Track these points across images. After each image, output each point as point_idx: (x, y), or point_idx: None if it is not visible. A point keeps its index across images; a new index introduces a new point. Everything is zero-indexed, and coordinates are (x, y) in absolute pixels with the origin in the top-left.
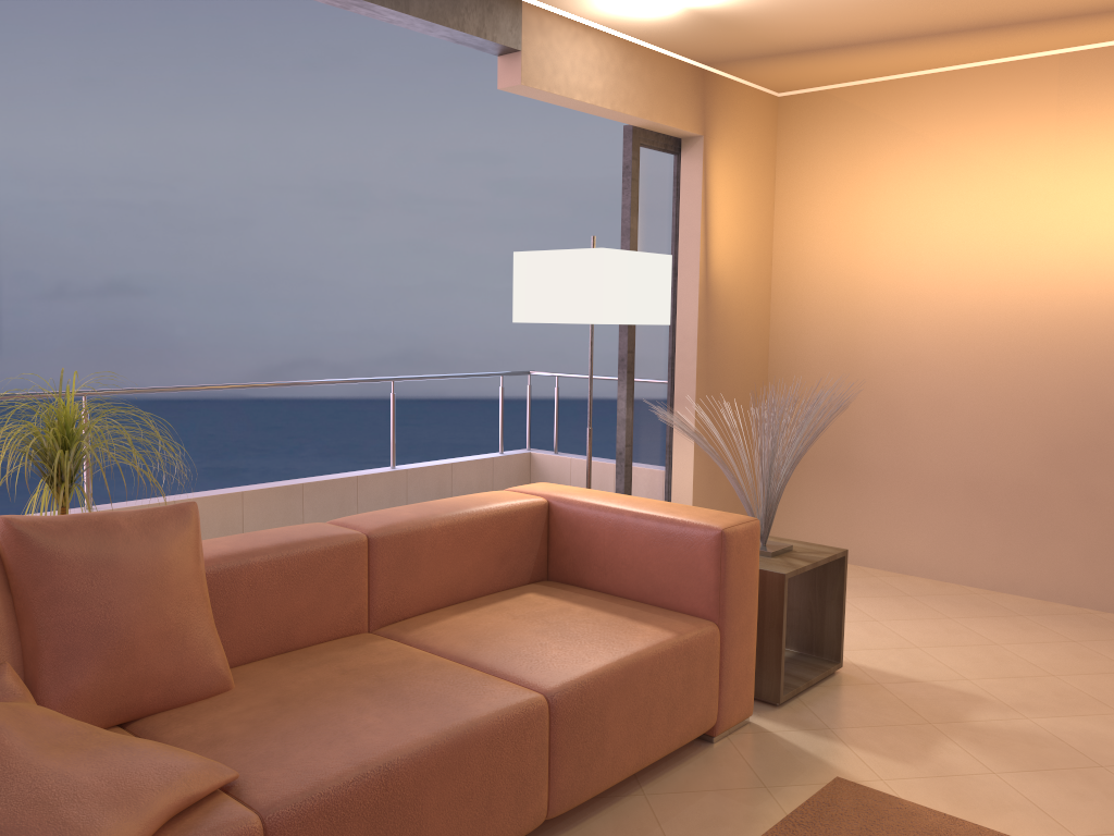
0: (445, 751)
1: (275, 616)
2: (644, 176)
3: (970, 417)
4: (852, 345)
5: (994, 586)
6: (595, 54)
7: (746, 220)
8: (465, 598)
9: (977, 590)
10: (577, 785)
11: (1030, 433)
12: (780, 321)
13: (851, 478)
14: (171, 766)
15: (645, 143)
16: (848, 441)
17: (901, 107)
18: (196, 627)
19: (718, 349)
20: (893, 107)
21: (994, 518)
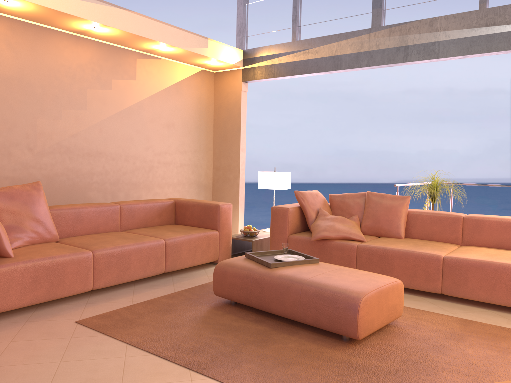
0: (401, 253)
1: (428, 230)
2: None
3: None
4: None
5: None
6: None
7: None
8: (504, 248)
9: None
10: (452, 288)
11: None
12: None
13: None
14: (351, 232)
15: None
16: None
17: None
18: (396, 222)
19: None
20: None
21: None
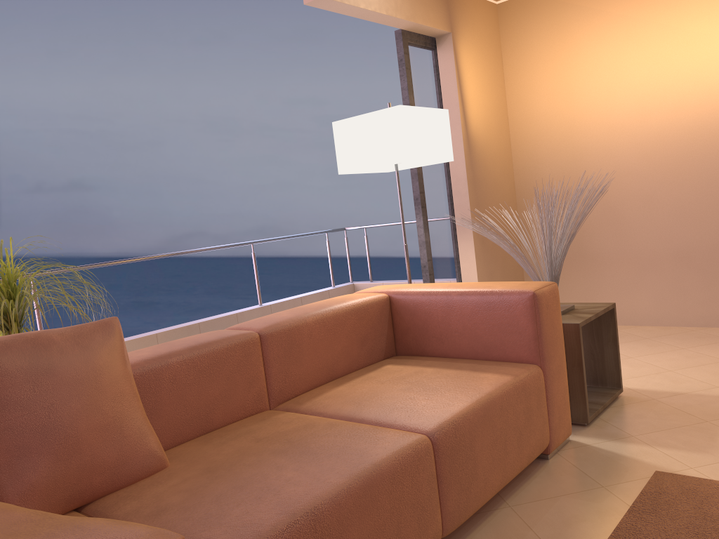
0: (359, 492)
1: (195, 404)
2: (414, 66)
3: (670, 205)
4: (575, 169)
5: (705, 323)
6: None
7: (488, 92)
8: (339, 375)
9: (693, 328)
10: (461, 506)
11: (717, 210)
12: (520, 161)
13: (587, 263)
14: None
15: (411, 42)
16: (581, 238)
17: None
18: (130, 418)
19: (482, 185)
20: None
21: (698, 275)
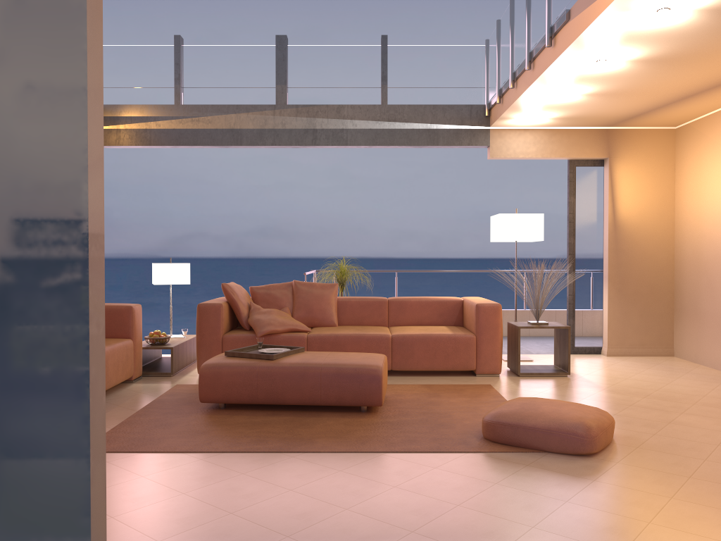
0: (353, 337)
1: (357, 315)
2: (580, 179)
3: None
4: (698, 250)
5: None
6: (531, 138)
7: (648, 191)
8: (424, 324)
9: None
10: (401, 363)
11: None
12: (677, 239)
13: (699, 319)
14: (295, 323)
15: (579, 165)
16: (697, 299)
17: (710, 128)
18: (329, 310)
19: (626, 253)
20: (708, 129)
21: None
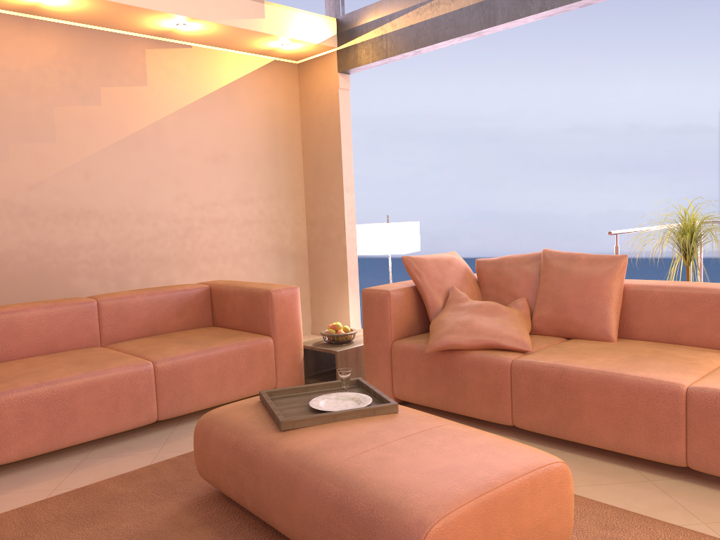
0: (596, 378)
1: (666, 322)
2: None
3: None
4: None
5: None
6: None
7: None
8: None
9: None
10: (711, 458)
11: None
12: None
13: None
14: (503, 333)
15: None
16: None
17: None
18: (599, 308)
19: None
20: None
21: None
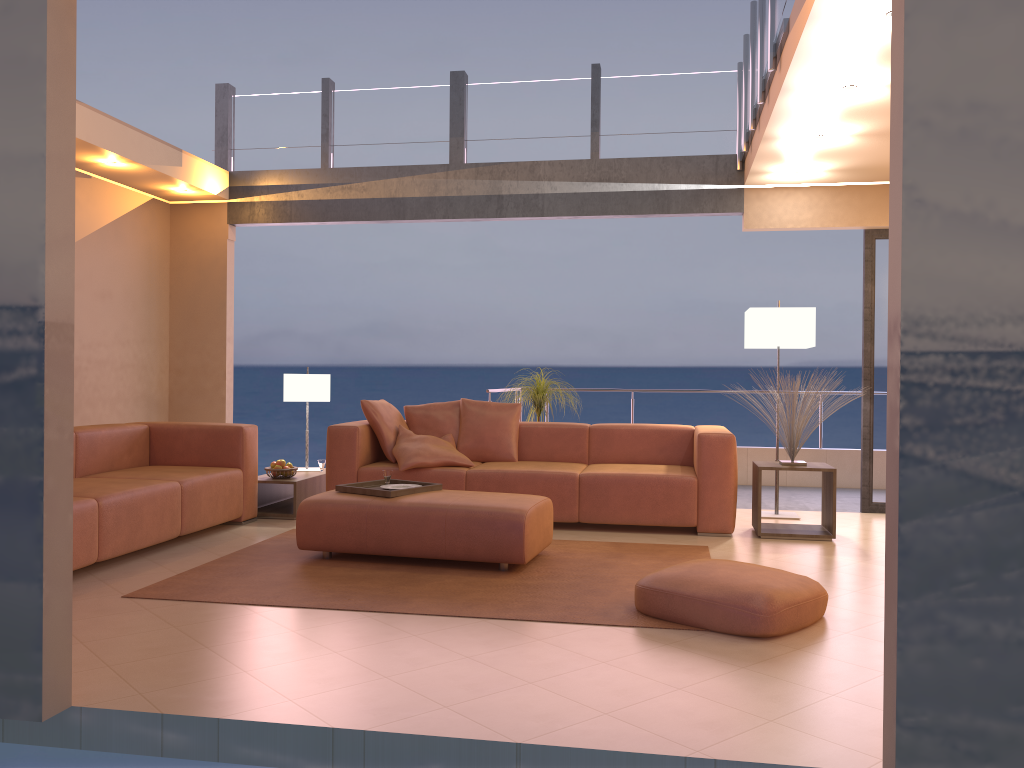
0: (527, 475)
1: (546, 447)
2: (882, 257)
3: None
4: None
5: None
6: (805, 200)
7: None
8: (638, 462)
9: None
10: (592, 512)
11: None
12: None
13: None
14: (454, 455)
15: (880, 237)
16: None
17: None
18: (506, 439)
19: None
20: None
21: None
